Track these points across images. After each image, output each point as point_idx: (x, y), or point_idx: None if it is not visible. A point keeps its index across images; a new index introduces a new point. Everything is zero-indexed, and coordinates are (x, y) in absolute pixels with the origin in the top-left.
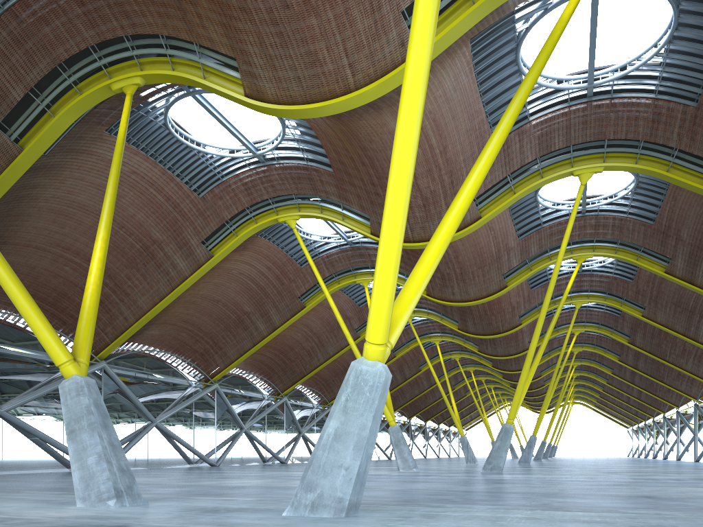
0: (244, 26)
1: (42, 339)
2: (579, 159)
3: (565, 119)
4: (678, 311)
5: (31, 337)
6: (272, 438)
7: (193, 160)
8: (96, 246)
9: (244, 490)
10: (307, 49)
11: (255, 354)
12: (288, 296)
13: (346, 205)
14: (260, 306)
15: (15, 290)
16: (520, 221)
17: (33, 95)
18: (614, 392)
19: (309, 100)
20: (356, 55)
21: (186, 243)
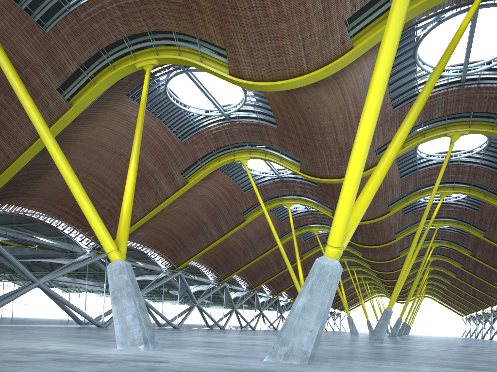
0: (234, 27)
1: (98, 234)
2: (451, 125)
3: (444, 97)
4: None
5: (62, 233)
6: (215, 311)
7: (180, 117)
8: (129, 173)
9: (216, 344)
10: (277, 44)
11: (207, 252)
12: (234, 213)
13: (283, 151)
14: (214, 218)
15: (84, 201)
16: (402, 167)
17: (82, 69)
18: (455, 290)
19: (275, 79)
20: (311, 49)
21: (170, 173)
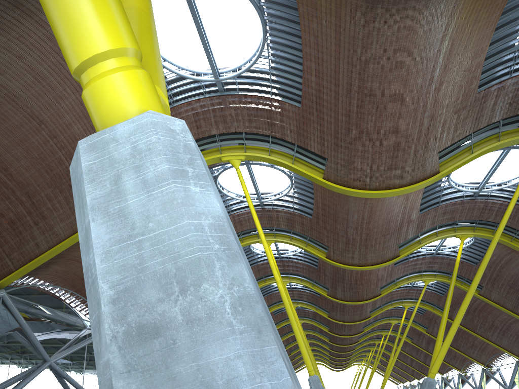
0: None
1: None
2: None
3: None
4: (511, 291)
5: None
6: None
7: None
8: None
9: None
10: None
11: None
12: None
13: (299, 149)
14: None
15: None
16: (421, 198)
17: None
18: (401, 357)
19: None
20: None
21: None
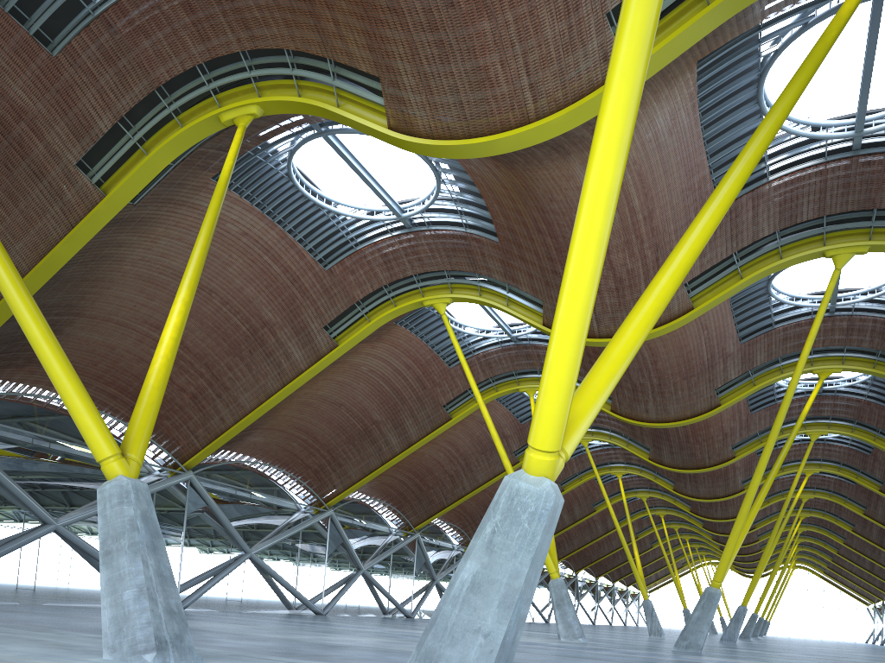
0: (392, 32)
1: (80, 423)
2: (834, 235)
3: (819, 180)
4: None
5: None
6: (397, 585)
7: (320, 222)
8: (173, 308)
9: (344, 651)
10: (475, 62)
11: (383, 475)
12: (430, 404)
13: (513, 287)
14: (394, 414)
15: (50, 355)
16: (743, 320)
17: (124, 127)
18: (852, 556)
19: (473, 133)
20: (540, 72)
21: (304, 328)
